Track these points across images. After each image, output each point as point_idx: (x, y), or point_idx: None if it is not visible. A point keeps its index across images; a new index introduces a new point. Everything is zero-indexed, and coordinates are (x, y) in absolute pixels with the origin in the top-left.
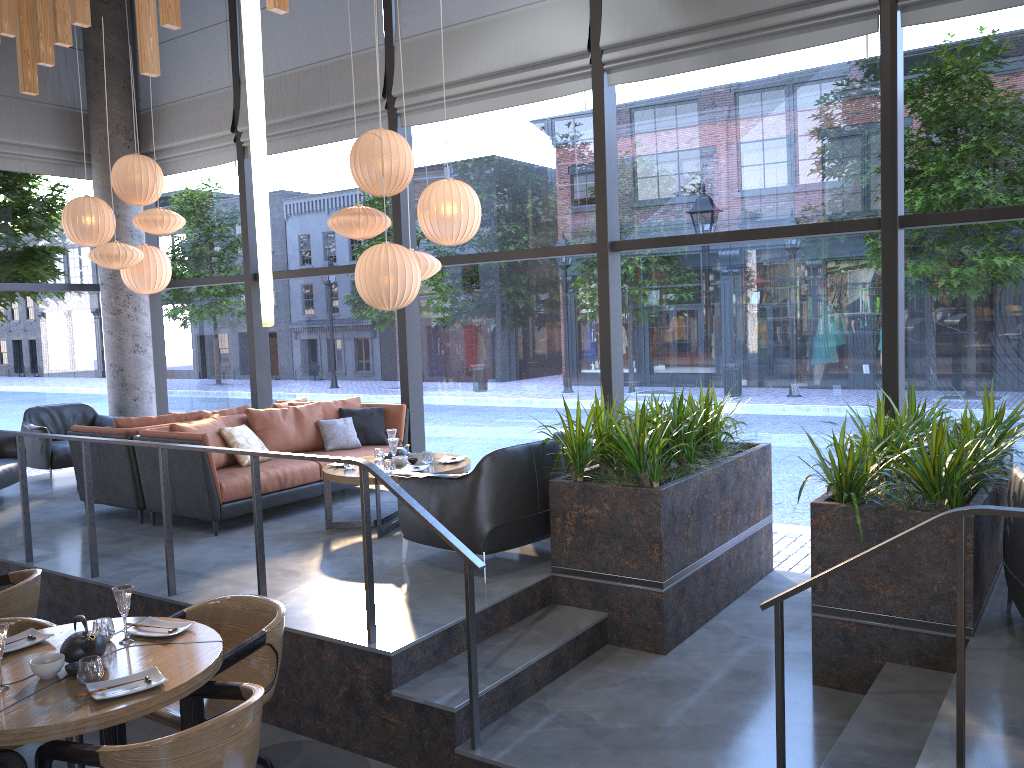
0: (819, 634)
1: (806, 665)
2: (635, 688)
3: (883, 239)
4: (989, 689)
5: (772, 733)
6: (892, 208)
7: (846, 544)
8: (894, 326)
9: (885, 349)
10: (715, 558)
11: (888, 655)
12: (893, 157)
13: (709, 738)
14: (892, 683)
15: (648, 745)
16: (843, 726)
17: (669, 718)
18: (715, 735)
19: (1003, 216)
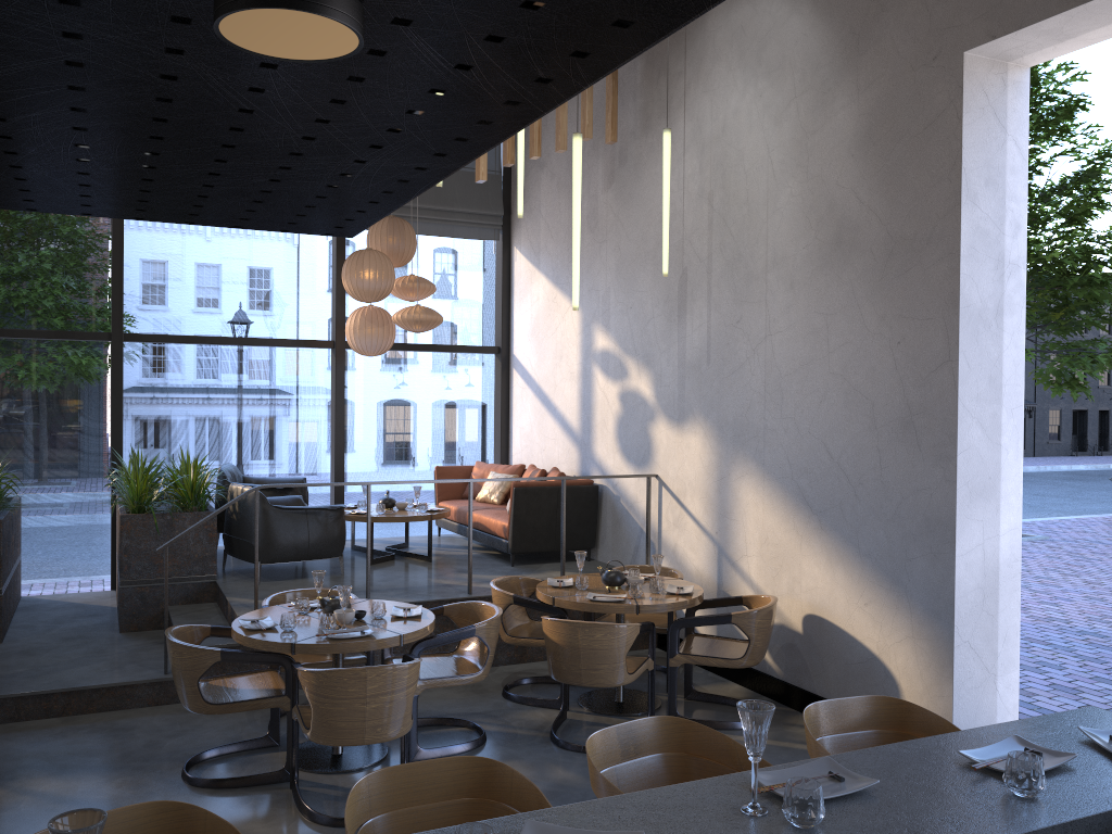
0: (125, 599)
1: (106, 628)
2: (4, 657)
3: (113, 348)
4: (242, 591)
5: (120, 651)
6: (120, 327)
7: (144, 538)
8: (121, 408)
9: (114, 424)
10: (11, 578)
11: (169, 601)
12: (121, 293)
13: (85, 661)
14: (180, 611)
15: (51, 671)
16: (156, 641)
17: (48, 661)
18: (88, 659)
19: (190, 341)
